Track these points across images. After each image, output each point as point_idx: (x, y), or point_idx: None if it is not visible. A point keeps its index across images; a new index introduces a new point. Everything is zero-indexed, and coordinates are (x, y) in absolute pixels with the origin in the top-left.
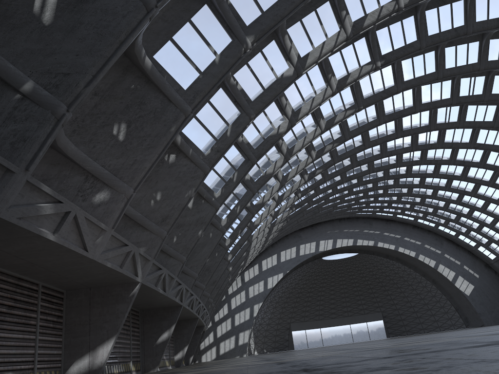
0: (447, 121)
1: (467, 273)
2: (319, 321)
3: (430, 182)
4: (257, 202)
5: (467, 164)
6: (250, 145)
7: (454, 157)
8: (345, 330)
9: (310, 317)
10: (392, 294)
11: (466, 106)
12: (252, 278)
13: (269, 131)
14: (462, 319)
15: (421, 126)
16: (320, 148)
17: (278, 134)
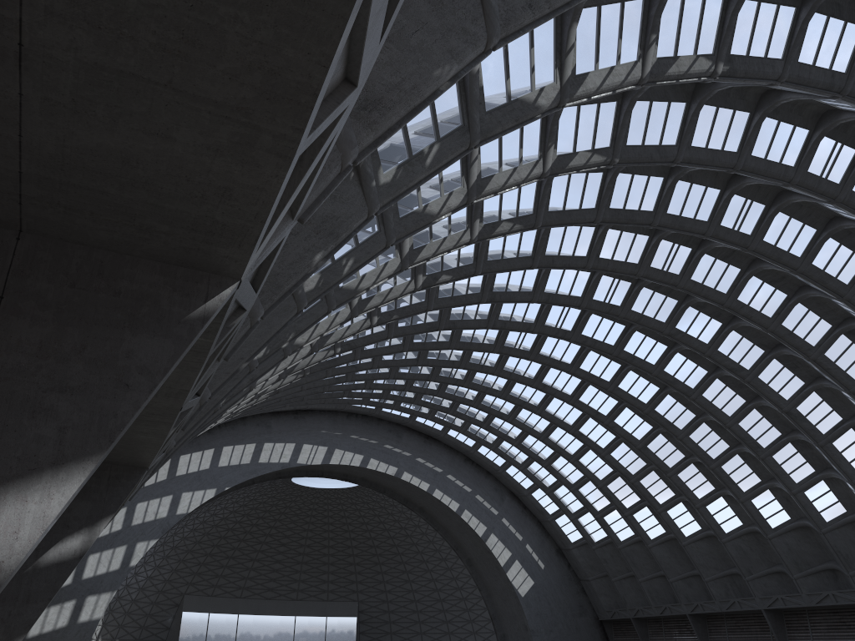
0: (665, 267)
1: (528, 558)
2: (241, 600)
3: (551, 382)
4: (345, 283)
5: (636, 363)
6: (482, 98)
7: (623, 344)
8: (284, 625)
9: (225, 590)
10: (387, 572)
11: (702, 253)
12: (150, 486)
13: (522, 89)
14: (497, 636)
15: (627, 262)
16: (492, 222)
17: (533, 107)
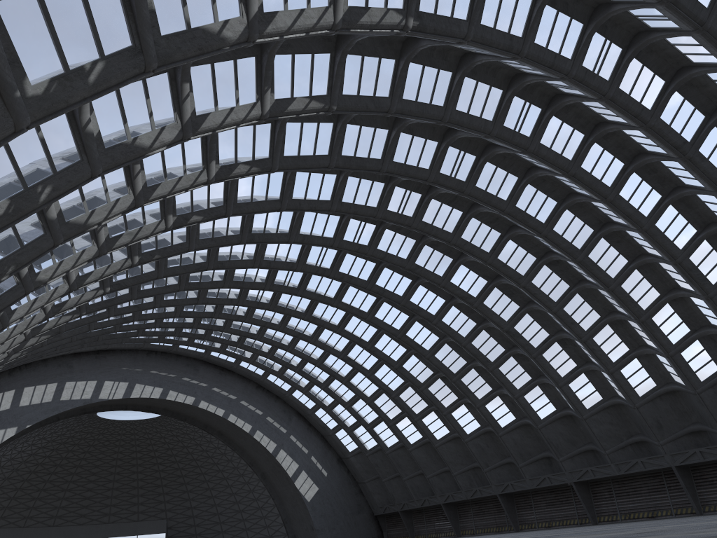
0: (400, 211)
1: (313, 468)
2: (54, 528)
3: (320, 315)
4: (73, 218)
5: (387, 295)
6: (156, 21)
7: (375, 279)
8: None
9: (37, 520)
10: (192, 491)
11: (430, 198)
12: None
13: (204, 18)
14: (289, 537)
15: (367, 206)
16: (229, 164)
17: (218, 37)
